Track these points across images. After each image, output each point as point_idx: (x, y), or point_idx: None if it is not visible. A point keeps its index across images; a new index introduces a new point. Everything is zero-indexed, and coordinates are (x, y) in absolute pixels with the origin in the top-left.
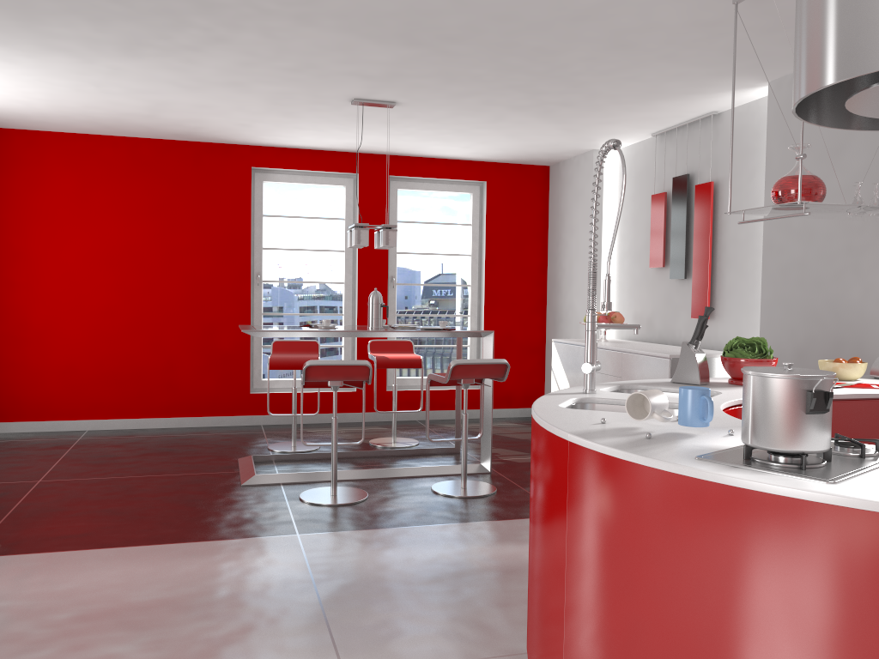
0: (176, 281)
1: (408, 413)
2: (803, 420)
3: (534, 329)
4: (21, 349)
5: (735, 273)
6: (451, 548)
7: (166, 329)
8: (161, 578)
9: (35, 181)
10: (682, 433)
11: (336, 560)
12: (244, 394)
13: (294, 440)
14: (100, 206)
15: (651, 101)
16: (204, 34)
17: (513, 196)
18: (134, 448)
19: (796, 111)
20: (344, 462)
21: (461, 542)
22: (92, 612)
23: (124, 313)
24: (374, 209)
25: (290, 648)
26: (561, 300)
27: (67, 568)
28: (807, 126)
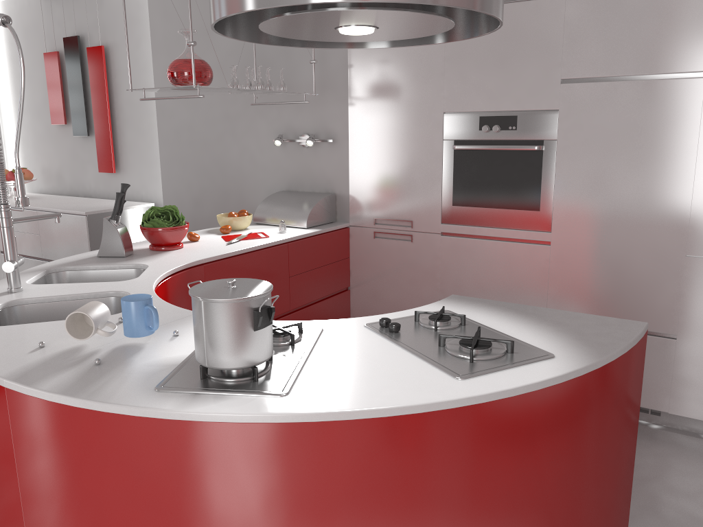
0: None
1: None
2: (253, 336)
3: None
4: None
5: (134, 132)
6: None
7: None
8: None
9: None
10: (131, 345)
11: None
12: None
13: None
14: None
15: None
16: None
17: None
18: None
19: (214, 26)
20: None
21: None
22: None
23: None
24: None
25: None
26: None
27: None
28: (183, 5)
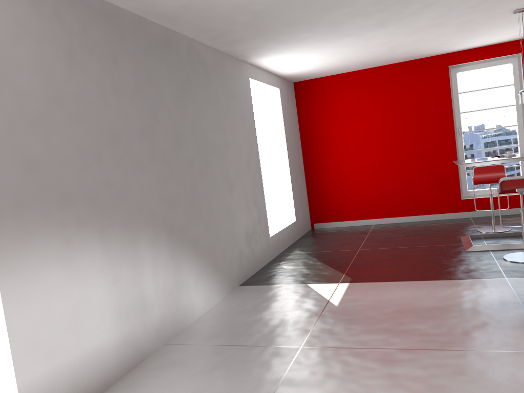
0: (411, 140)
1: None
2: None
3: None
4: (338, 185)
5: None
6: None
7: (409, 168)
8: (432, 297)
9: (335, 100)
10: None
11: None
12: (457, 200)
13: (493, 225)
14: (367, 107)
15: None
16: (420, 5)
17: None
18: (400, 232)
19: None
20: None
21: None
22: (402, 309)
23: (385, 161)
24: None
25: (512, 335)
26: None
27: (384, 289)
28: None
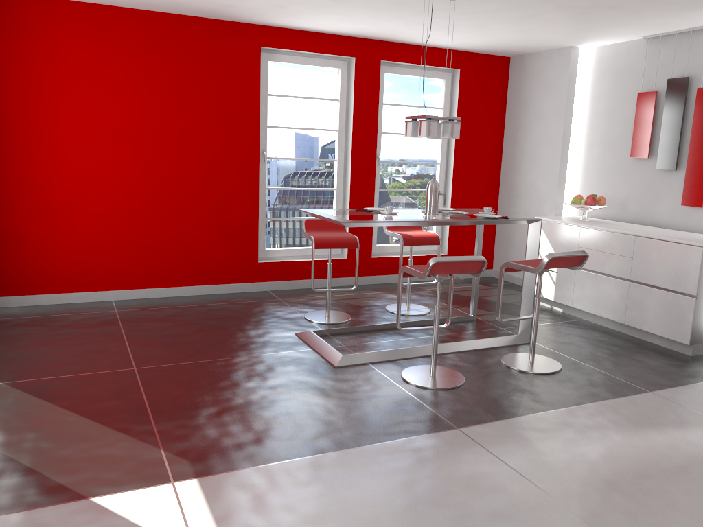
0: (192, 158)
1: (388, 276)
2: None
3: (489, 203)
4: (45, 224)
5: None
6: (609, 438)
7: (183, 204)
8: (400, 498)
9: (52, 52)
10: None
11: (530, 461)
12: (252, 263)
13: (328, 311)
14: (118, 81)
15: (692, 10)
16: None
17: (480, 84)
18: (182, 322)
19: None
20: (393, 335)
21: (608, 430)
22: None
23: (143, 188)
24: (367, 92)
25: None
26: (520, 179)
27: (292, 490)
28: None
